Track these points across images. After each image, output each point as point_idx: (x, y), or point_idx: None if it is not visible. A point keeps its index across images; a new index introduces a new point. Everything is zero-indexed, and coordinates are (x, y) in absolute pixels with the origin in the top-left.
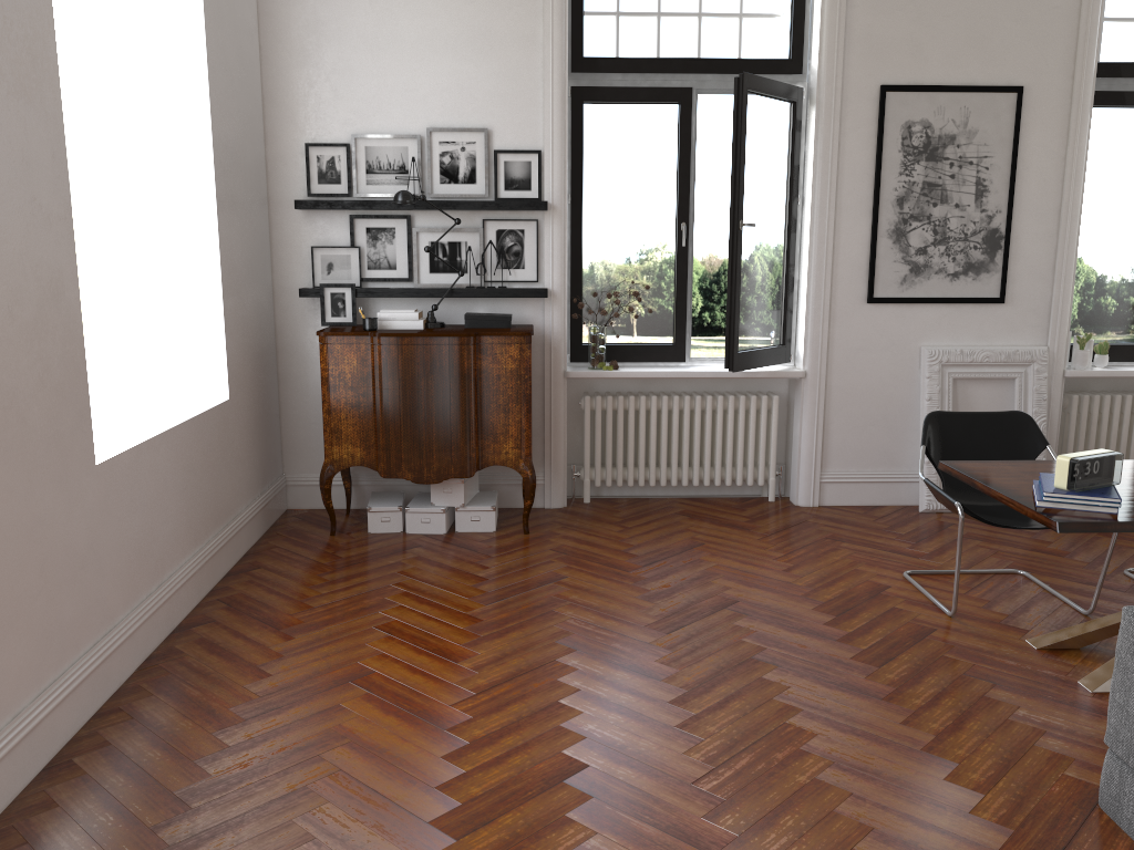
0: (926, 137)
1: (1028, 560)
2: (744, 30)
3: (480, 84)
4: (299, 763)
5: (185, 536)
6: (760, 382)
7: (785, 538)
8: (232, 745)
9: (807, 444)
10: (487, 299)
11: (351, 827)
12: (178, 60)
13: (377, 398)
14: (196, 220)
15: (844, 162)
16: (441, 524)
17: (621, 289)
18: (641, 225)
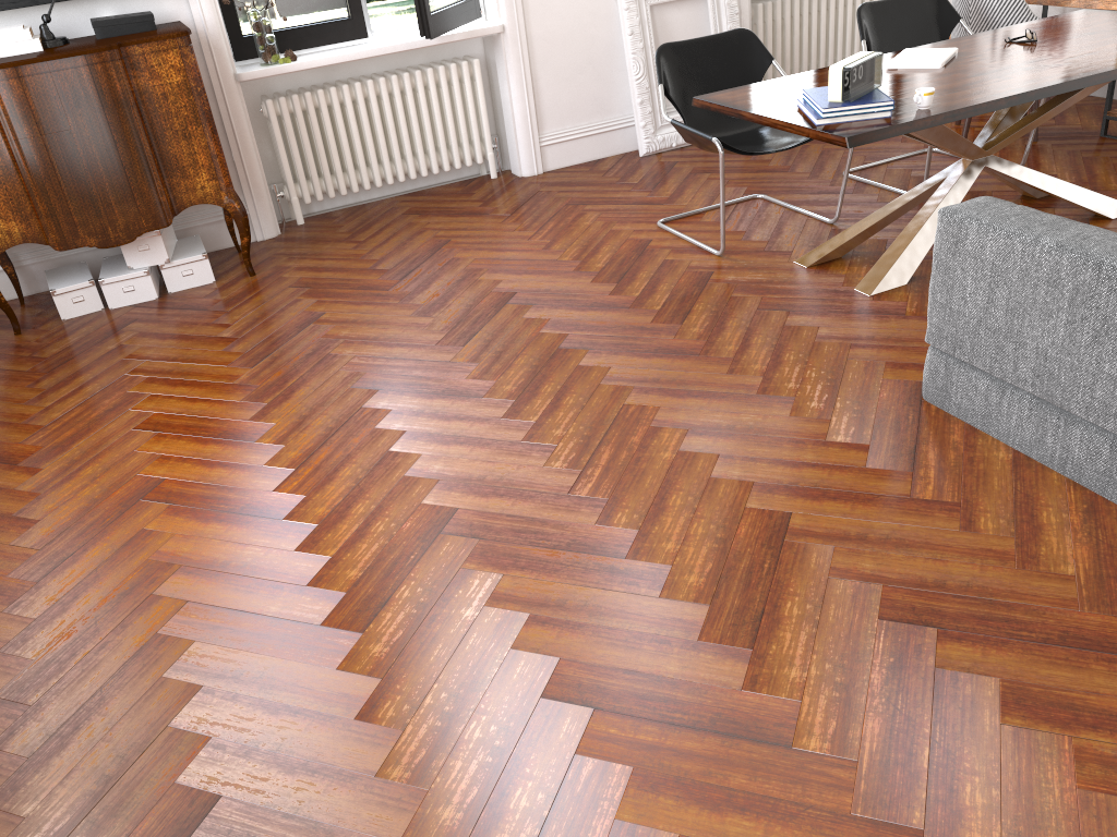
0: None
1: (759, 183)
2: None
3: None
4: (134, 610)
5: None
6: (453, 47)
7: (528, 214)
8: (37, 617)
9: (520, 108)
10: None
11: (237, 659)
12: None
13: (16, 154)
14: None
15: None
16: (149, 288)
17: None
18: None
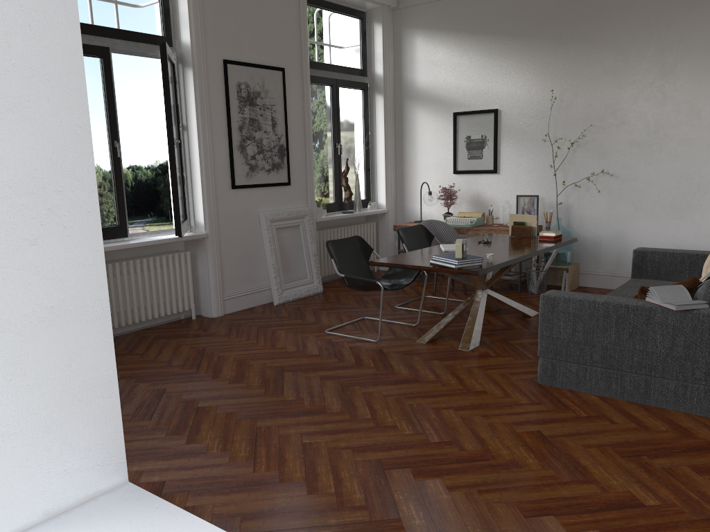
0: (248, 92)
1: (356, 313)
2: (135, 13)
3: None
4: None
5: None
6: (169, 245)
7: (240, 333)
8: None
9: (214, 278)
10: None
11: None
12: None
13: None
14: None
15: (211, 104)
16: None
17: None
18: None
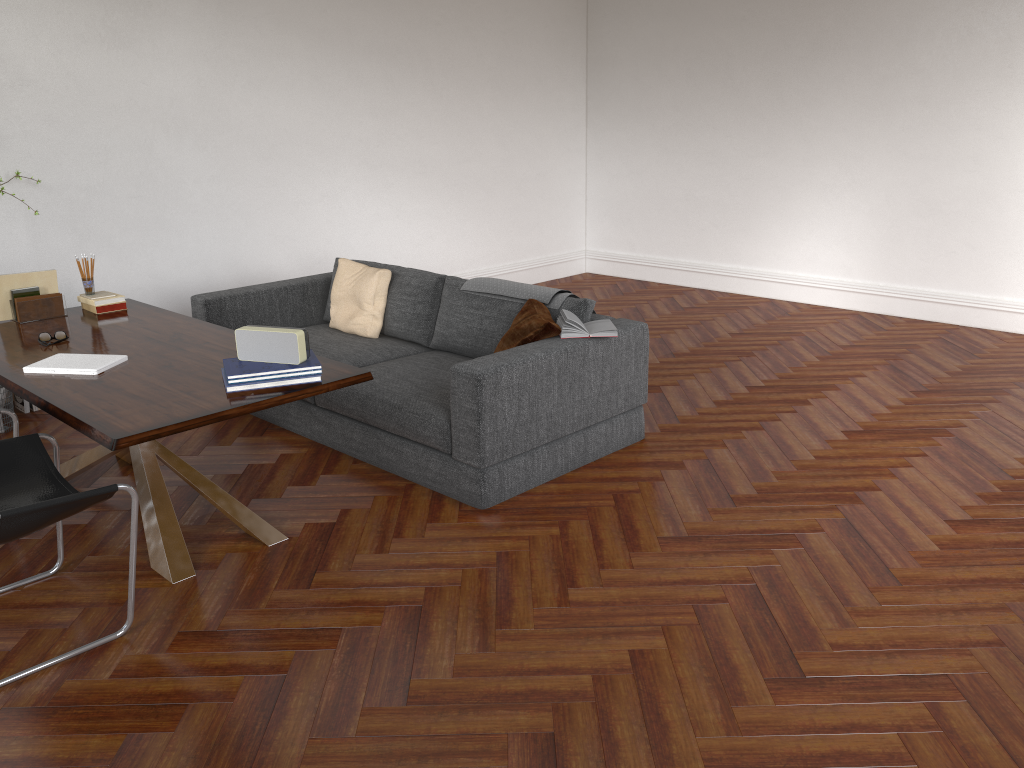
0: None
1: None
2: None
3: None
4: None
5: None
6: None
7: None
8: None
9: None
10: None
11: None
12: None
13: None
14: None
15: None
16: None
17: None
18: None
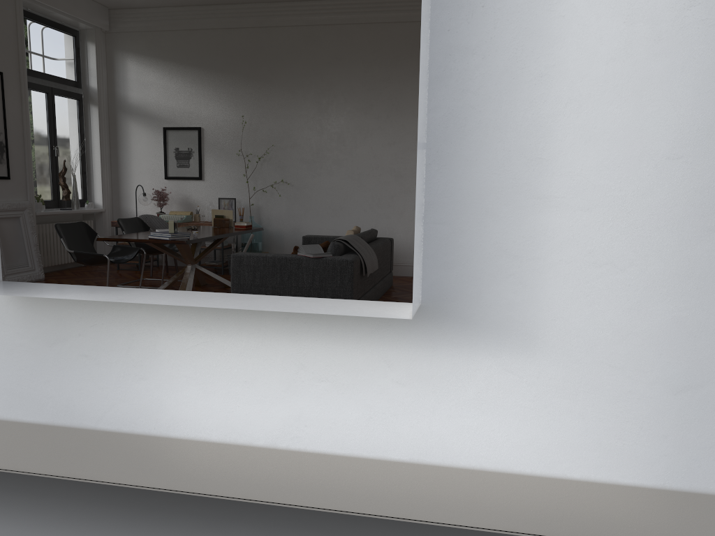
0: None
1: None
2: None
3: None
4: None
5: None
6: None
7: None
8: None
9: None
10: None
11: None
12: None
13: None
14: None
15: None
16: None
17: None
18: None
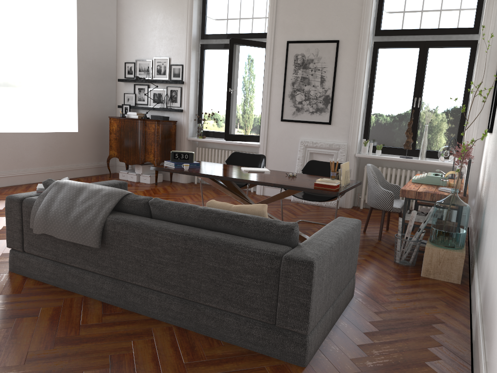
0: (302, 60)
1: (279, 213)
2: (254, 23)
3: (168, 44)
4: None
5: (42, 162)
6: (258, 149)
7: (223, 197)
8: None
9: None
10: (167, 112)
11: None
12: (71, 38)
13: (119, 137)
14: (73, 81)
15: (274, 69)
16: (135, 178)
17: (213, 112)
18: (220, 90)
